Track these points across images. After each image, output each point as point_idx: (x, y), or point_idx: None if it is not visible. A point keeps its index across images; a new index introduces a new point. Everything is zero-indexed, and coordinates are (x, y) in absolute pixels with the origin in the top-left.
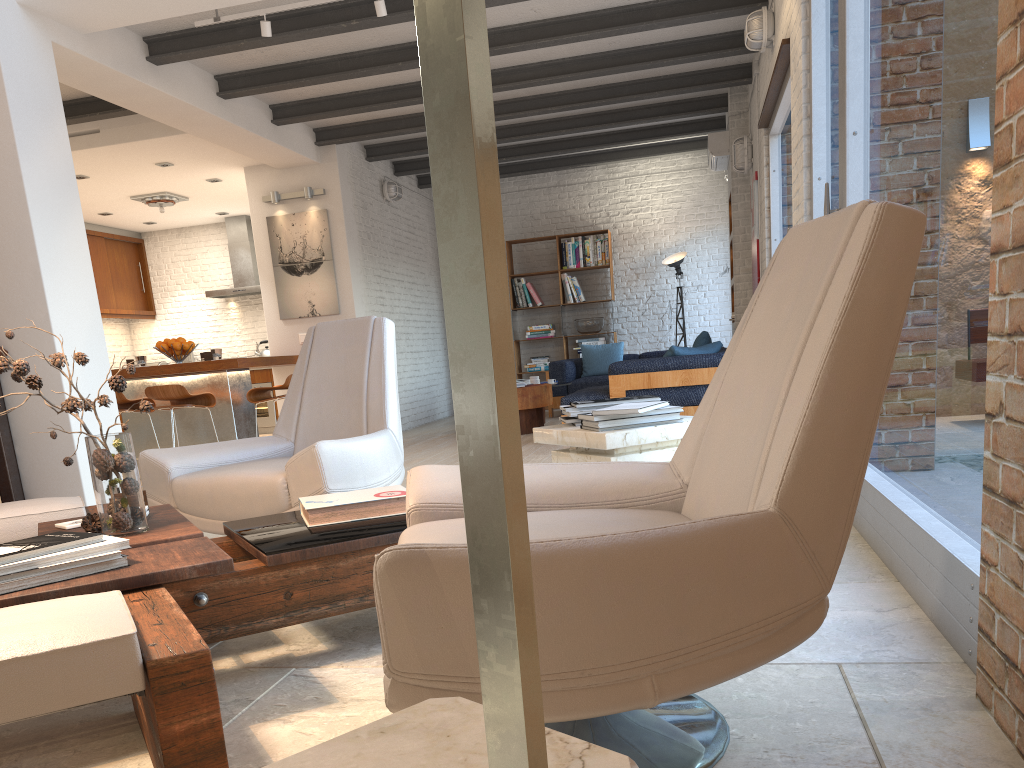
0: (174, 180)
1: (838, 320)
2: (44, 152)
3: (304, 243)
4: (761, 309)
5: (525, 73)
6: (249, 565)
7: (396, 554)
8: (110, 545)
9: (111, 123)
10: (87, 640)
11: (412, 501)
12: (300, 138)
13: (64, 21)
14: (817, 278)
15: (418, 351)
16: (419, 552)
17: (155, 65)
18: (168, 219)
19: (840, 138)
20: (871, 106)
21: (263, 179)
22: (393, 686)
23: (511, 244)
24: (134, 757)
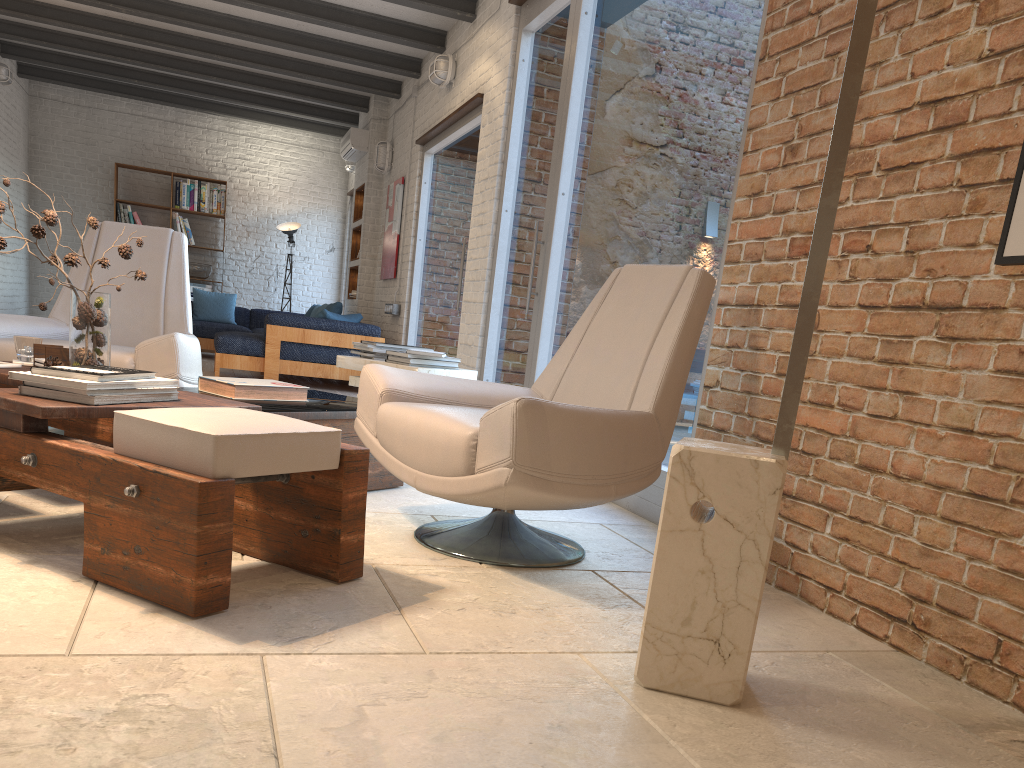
0: None
1: (682, 323)
2: None
3: None
4: (609, 307)
5: (210, 18)
6: None
7: (527, 401)
8: (170, 381)
9: None
10: (321, 430)
11: (384, 386)
12: None
13: None
14: (660, 298)
15: (7, 255)
16: (537, 401)
17: None
18: None
19: (550, 193)
20: (581, 181)
21: None
22: (514, 472)
23: (118, 167)
24: None
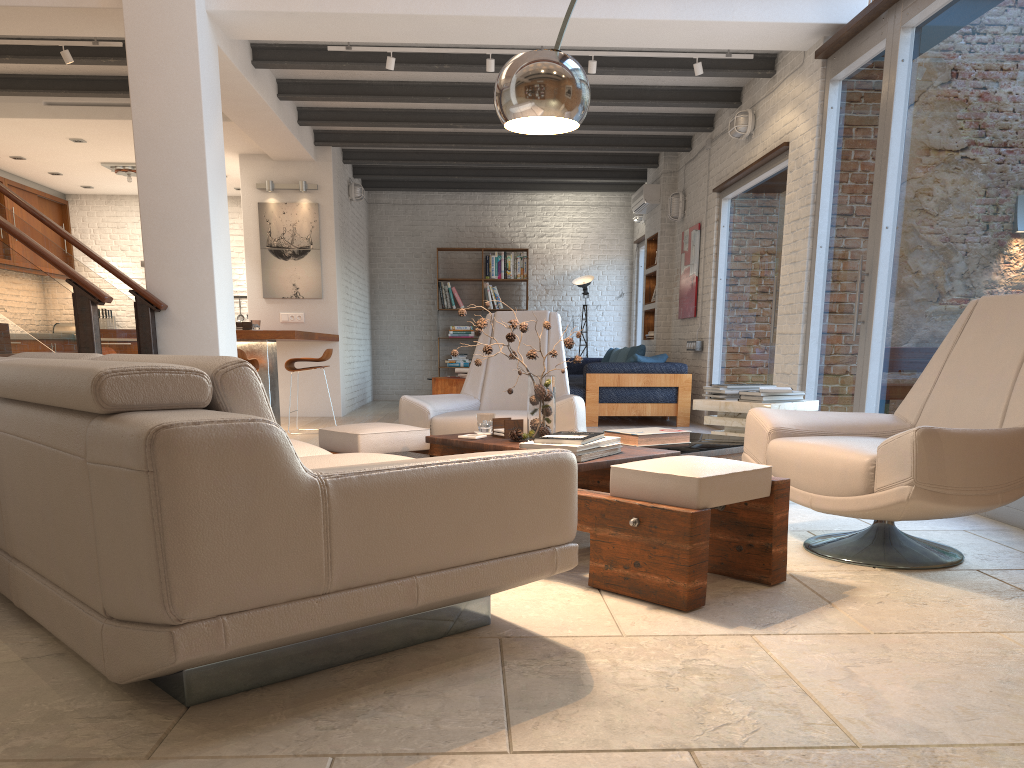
0: None
1: None
2: (214, 139)
3: (293, 231)
4: (969, 336)
5: None
6: None
7: (924, 429)
8: (616, 439)
9: None
10: (759, 467)
11: (771, 425)
12: (308, 138)
13: (226, 29)
14: (1023, 324)
15: (360, 339)
16: (933, 429)
17: (254, 68)
18: (109, 186)
19: (872, 228)
20: (905, 214)
21: (257, 167)
22: (915, 489)
23: (438, 251)
24: None
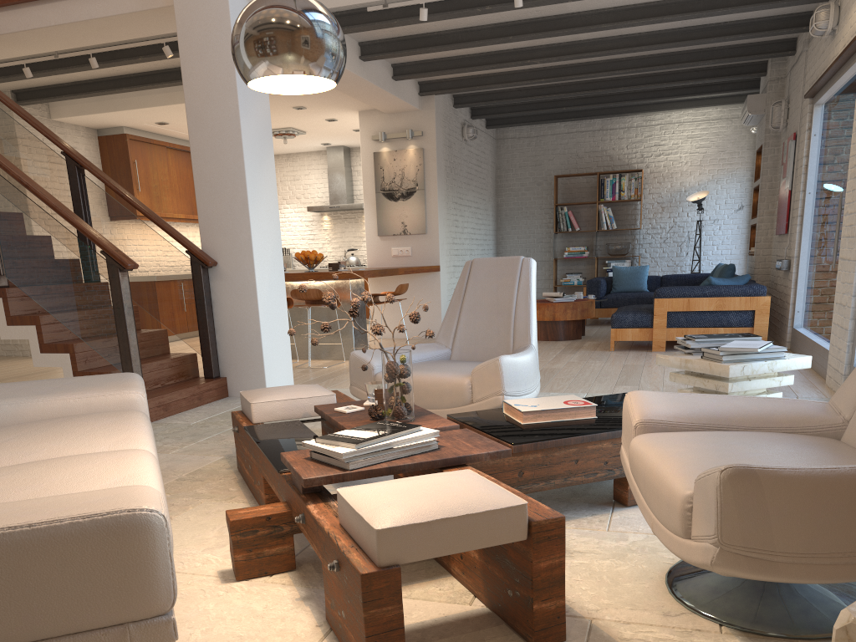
0: (301, 119)
1: None
2: (254, 110)
3: (402, 175)
4: None
5: (605, 44)
6: None
7: (735, 470)
8: (429, 434)
9: None
10: (502, 506)
11: (638, 417)
12: (409, 90)
13: None
14: None
15: None
16: (750, 470)
17: None
18: (282, 147)
19: None
20: None
21: (373, 121)
22: (720, 552)
23: (557, 178)
24: (444, 578)
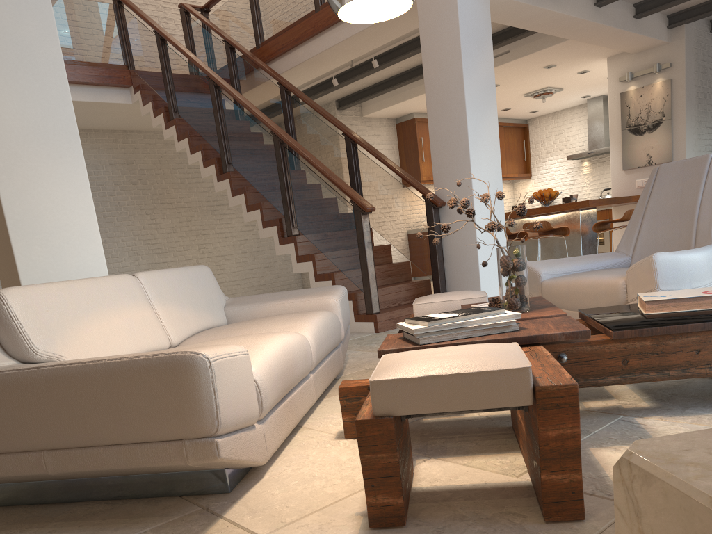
0: (554, 77)
1: None
2: (478, 70)
3: (648, 109)
4: None
5: None
6: (598, 338)
7: None
8: (509, 316)
9: (517, 44)
10: (501, 368)
11: None
12: (655, 25)
13: None
14: None
15: None
16: None
17: None
18: (546, 107)
19: None
20: None
21: (621, 64)
22: None
23: None
24: (511, 453)
